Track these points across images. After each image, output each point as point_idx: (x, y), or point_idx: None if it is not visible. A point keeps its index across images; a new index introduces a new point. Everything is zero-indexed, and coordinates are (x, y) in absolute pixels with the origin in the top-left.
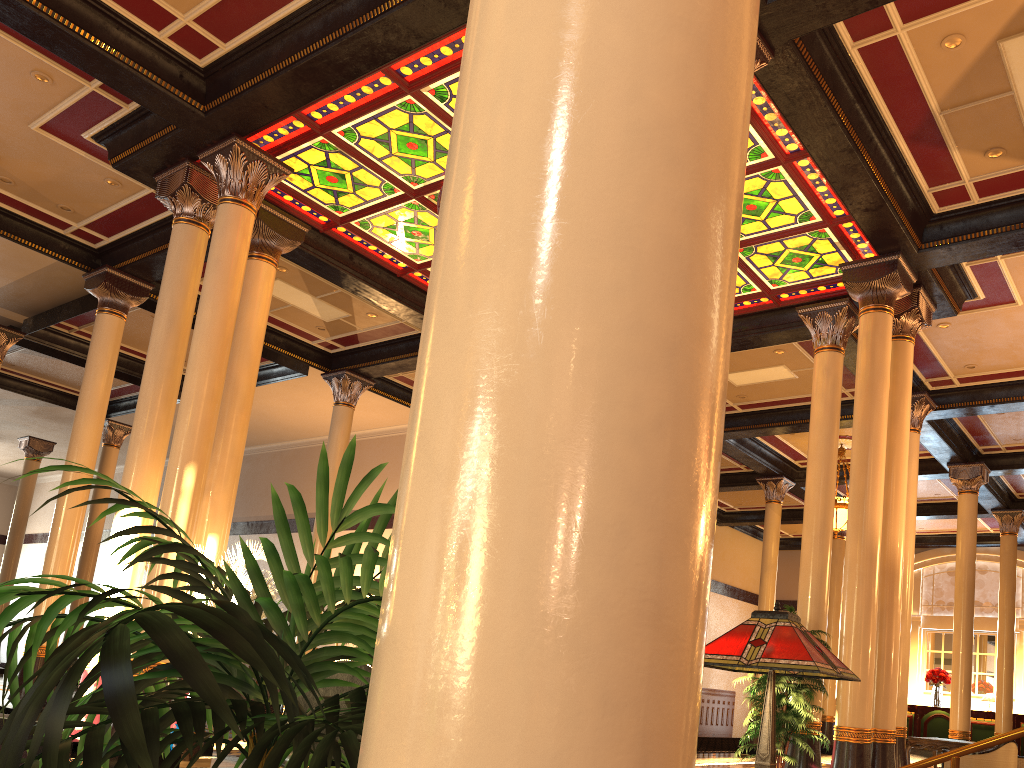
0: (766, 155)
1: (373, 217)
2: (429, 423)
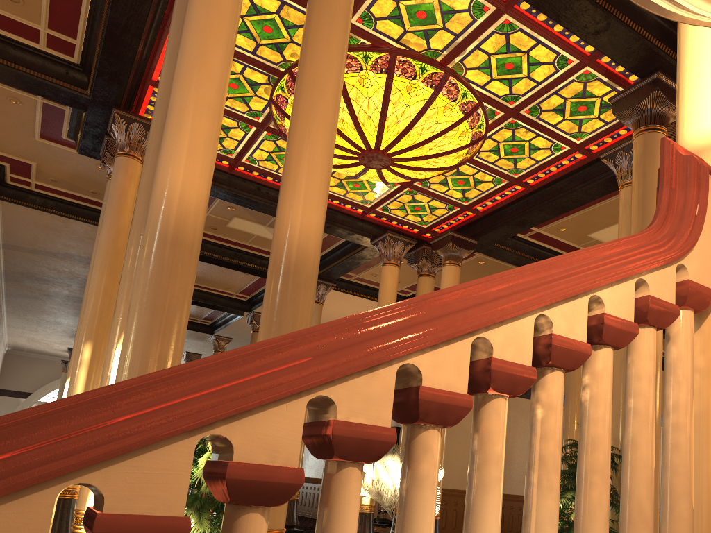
0: (488, 8)
1: (252, 153)
2: None
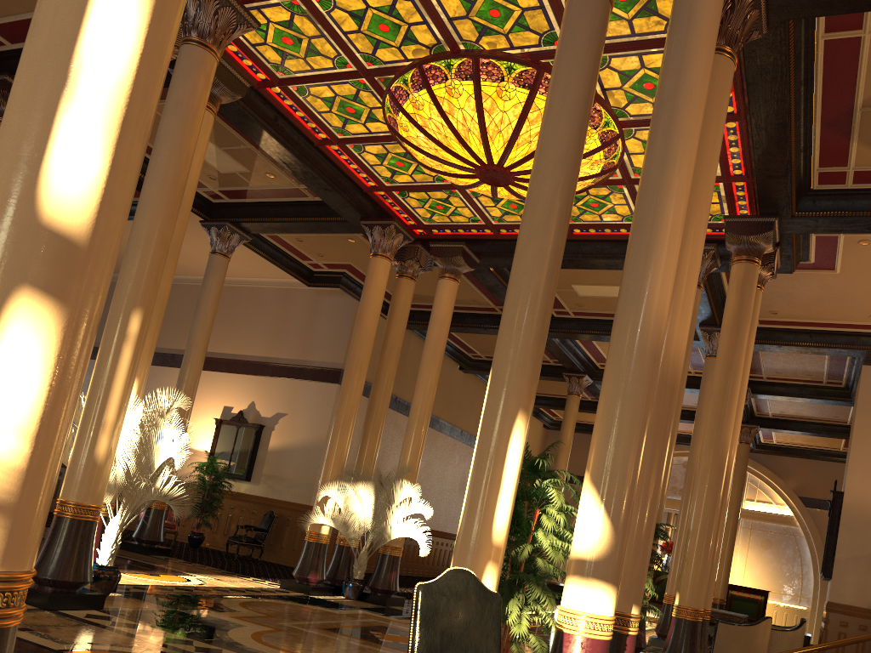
0: None
1: (313, 86)
2: None
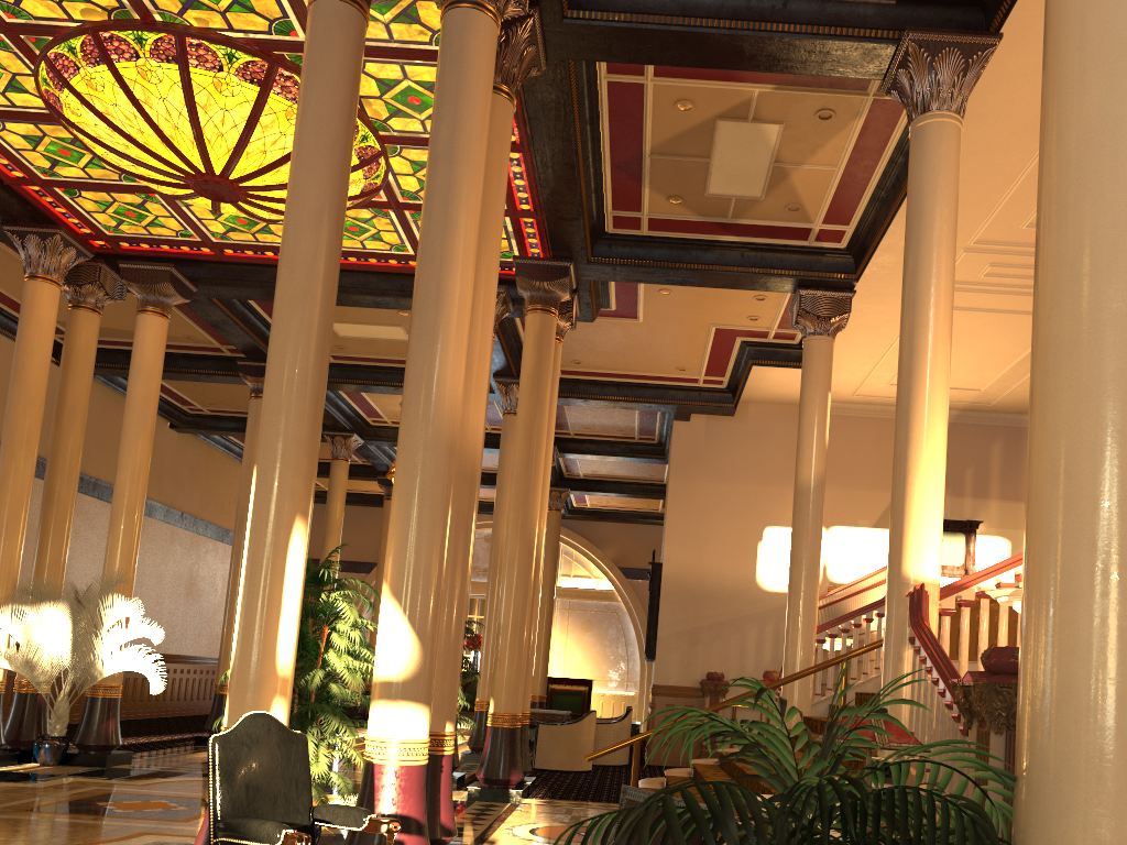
0: None
1: None
2: (1119, 710)
